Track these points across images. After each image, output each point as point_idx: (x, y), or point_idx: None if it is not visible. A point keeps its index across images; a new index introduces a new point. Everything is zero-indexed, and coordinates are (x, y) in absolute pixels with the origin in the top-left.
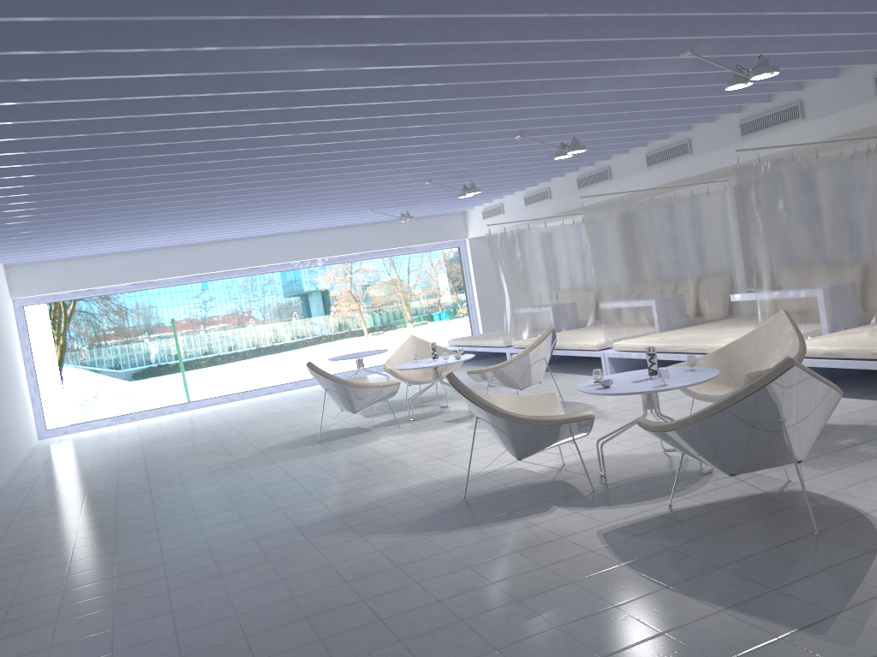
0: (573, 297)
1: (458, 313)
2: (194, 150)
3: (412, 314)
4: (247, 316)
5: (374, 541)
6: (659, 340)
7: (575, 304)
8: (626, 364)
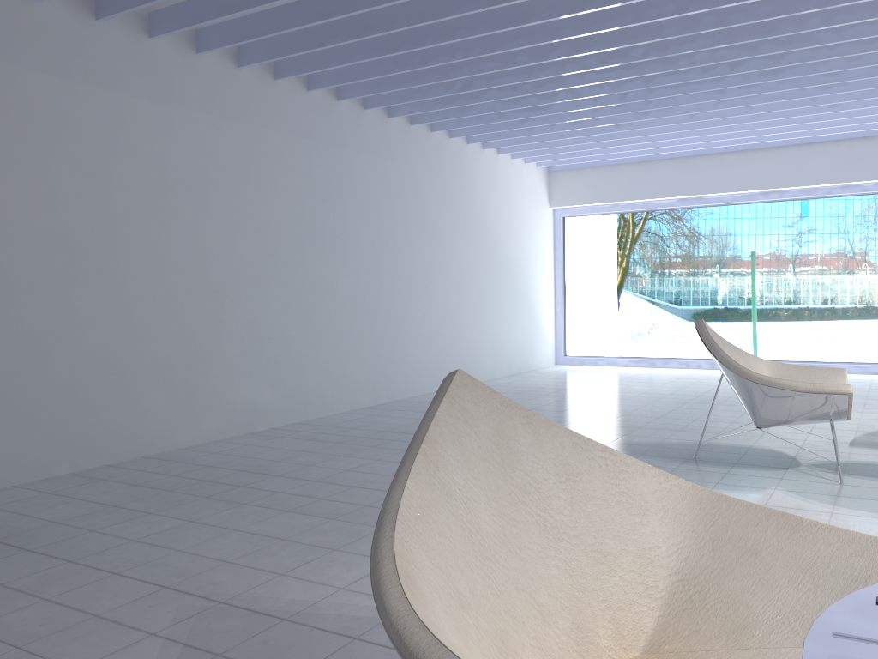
0: None
1: None
2: None
3: None
4: (858, 259)
5: None
6: None
7: None
8: None
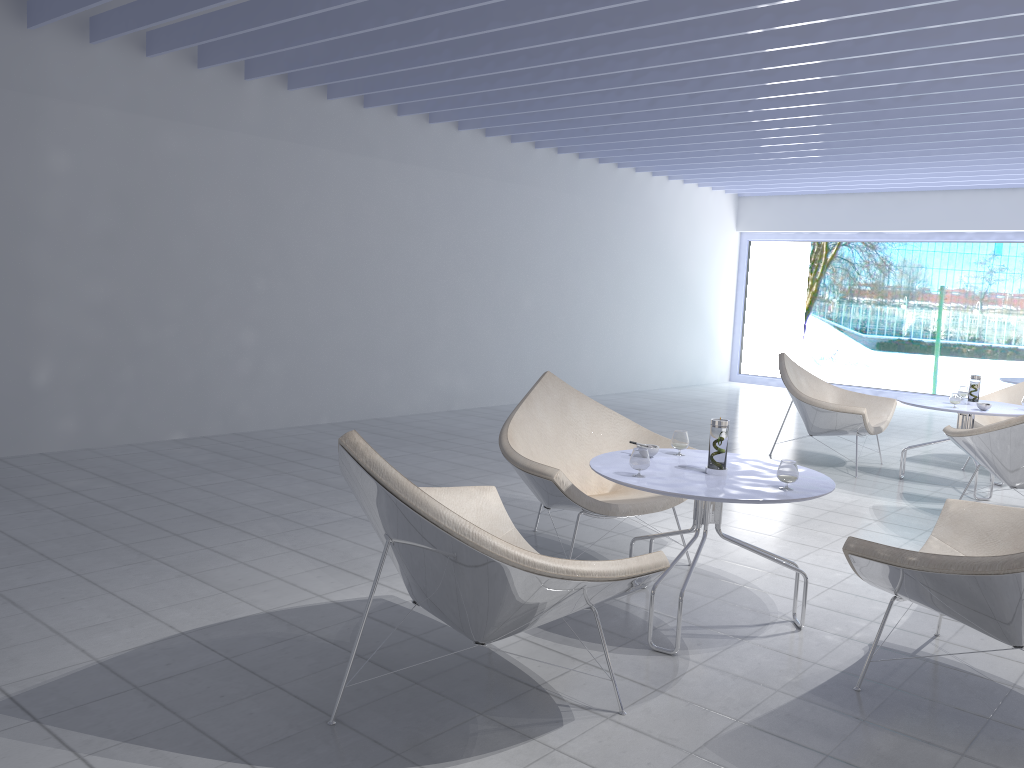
0: None
1: None
2: (566, 77)
3: None
4: None
5: None
6: None
7: None
8: None
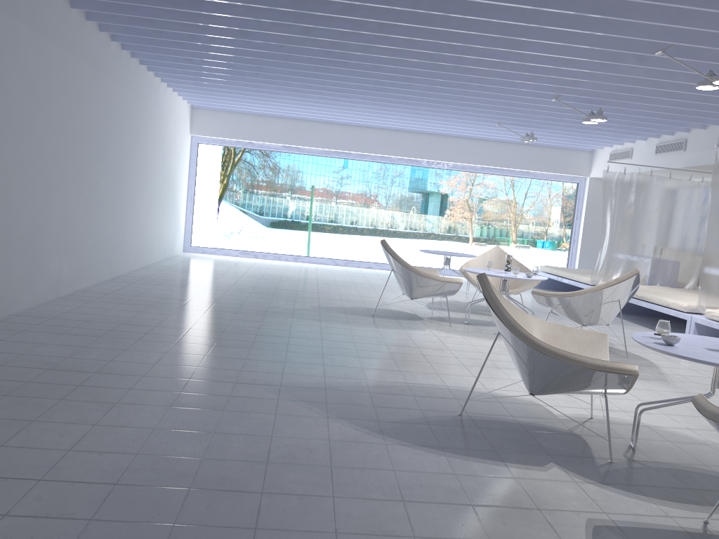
0: (678, 255)
1: (561, 246)
2: None
3: (517, 235)
4: (373, 199)
5: (333, 428)
6: None
7: (678, 263)
8: (714, 336)
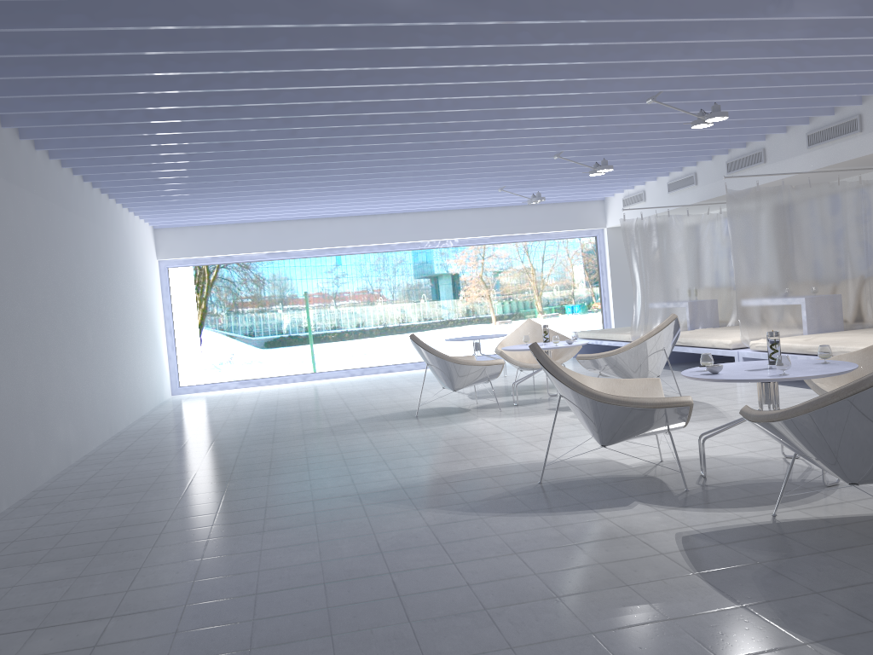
0: (714, 293)
1: (592, 307)
2: (298, 101)
3: (543, 305)
4: (376, 294)
5: (427, 516)
6: (804, 340)
7: (715, 302)
8: None
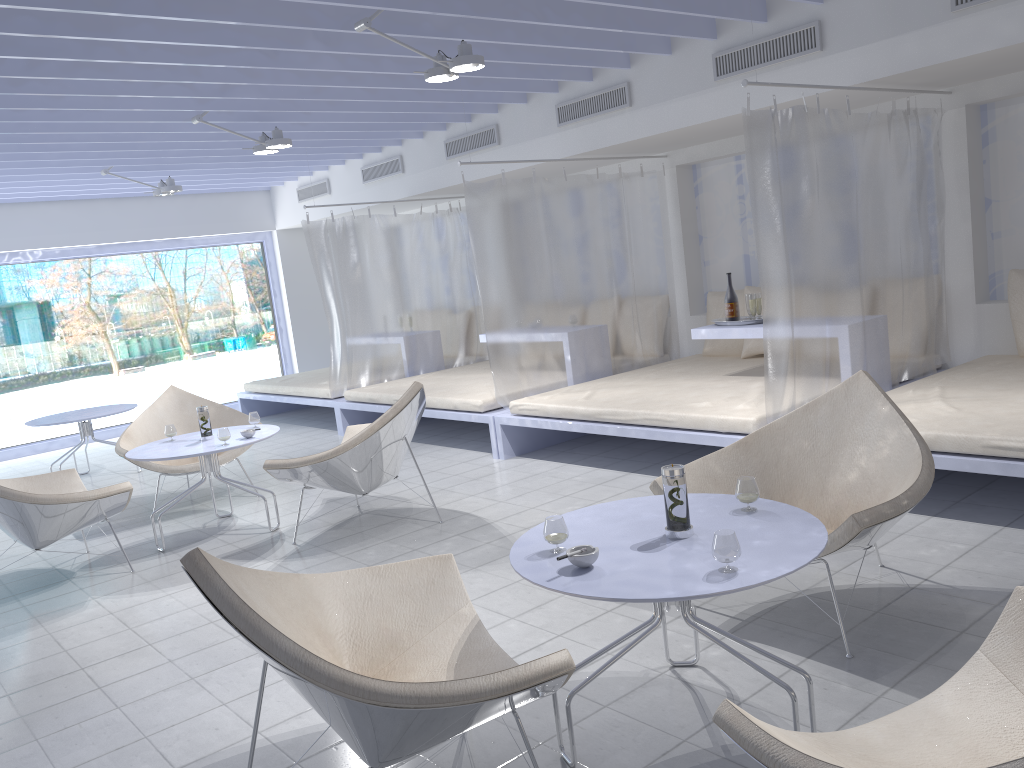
0: (436, 322)
1: (263, 339)
2: None
3: (191, 340)
4: None
5: None
6: (586, 399)
7: (438, 334)
8: (527, 435)
